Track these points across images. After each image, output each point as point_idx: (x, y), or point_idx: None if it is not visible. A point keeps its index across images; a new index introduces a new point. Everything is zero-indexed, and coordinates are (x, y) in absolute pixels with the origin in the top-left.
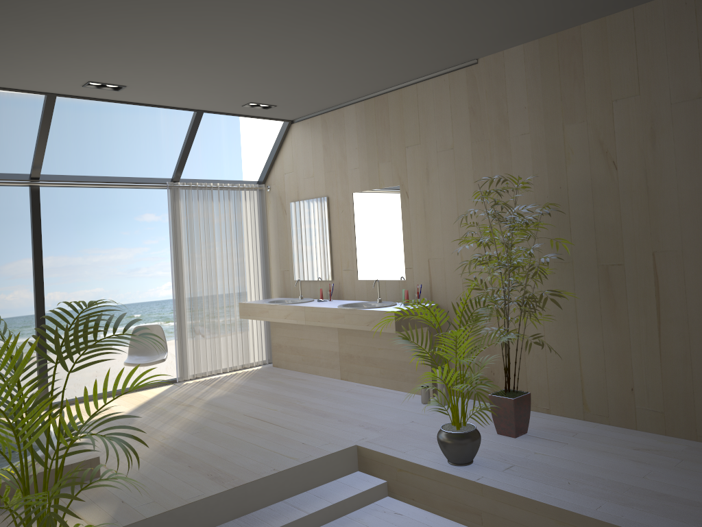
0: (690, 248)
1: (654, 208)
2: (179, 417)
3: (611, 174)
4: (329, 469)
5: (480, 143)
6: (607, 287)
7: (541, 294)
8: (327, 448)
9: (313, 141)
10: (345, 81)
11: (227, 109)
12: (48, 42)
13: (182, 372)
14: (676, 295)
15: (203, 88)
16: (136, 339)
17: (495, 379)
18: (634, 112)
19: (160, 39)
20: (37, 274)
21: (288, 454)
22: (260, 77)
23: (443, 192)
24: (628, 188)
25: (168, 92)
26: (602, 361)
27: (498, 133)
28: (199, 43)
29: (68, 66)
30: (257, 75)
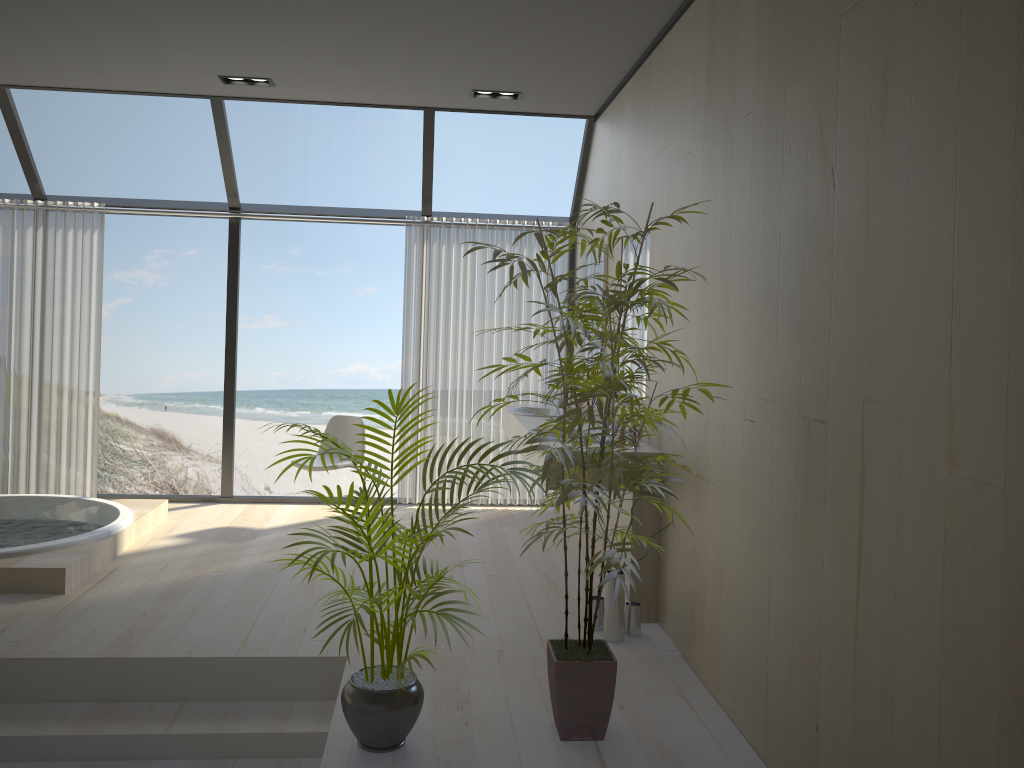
0: (912, 403)
1: (872, 289)
2: (294, 549)
3: (828, 200)
4: (283, 681)
5: (711, 138)
6: (807, 472)
7: (611, 460)
8: (307, 647)
9: (604, 150)
10: (548, 39)
11: (461, 103)
12: (81, 28)
13: (405, 491)
14: (886, 523)
15: (365, 72)
16: (332, 432)
17: (695, 621)
18: (865, 39)
19: (175, 4)
20: (228, 330)
21: (253, 638)
22: (407, 47)
23: (678, 239)
24: (846, 234)
25: (336, 84)
26: (789, 641)
27: (727, 115)
28: (228, 3)
29: (160, 58)
30: (397, 44)
